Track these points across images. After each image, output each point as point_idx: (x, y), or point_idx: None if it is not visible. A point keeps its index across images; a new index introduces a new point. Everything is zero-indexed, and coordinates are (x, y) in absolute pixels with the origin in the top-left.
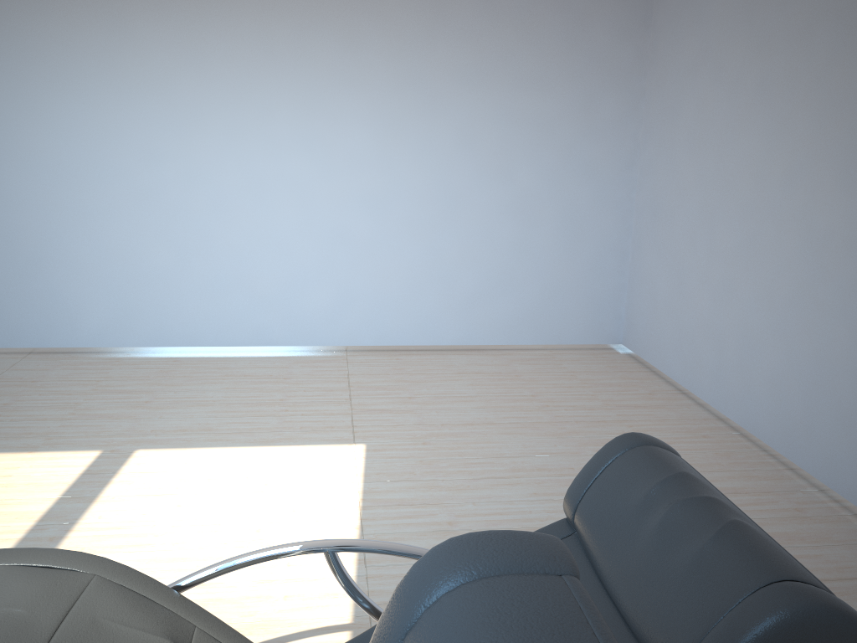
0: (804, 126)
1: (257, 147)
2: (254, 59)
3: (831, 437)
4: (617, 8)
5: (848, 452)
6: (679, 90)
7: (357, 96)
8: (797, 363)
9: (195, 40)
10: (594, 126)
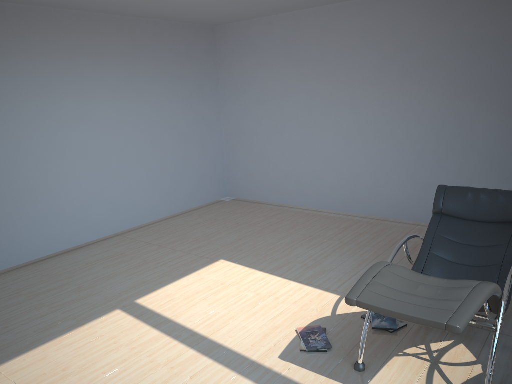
0: (328, 92)
1: (55, 127)
2: (46, 73)
3: (366, 198)
4: (204, 42)
5: (374, 201)
6: (246, 79)
7: (104, 91)
8: (344, 177)
9: (9, 64)
10: (204, 97)
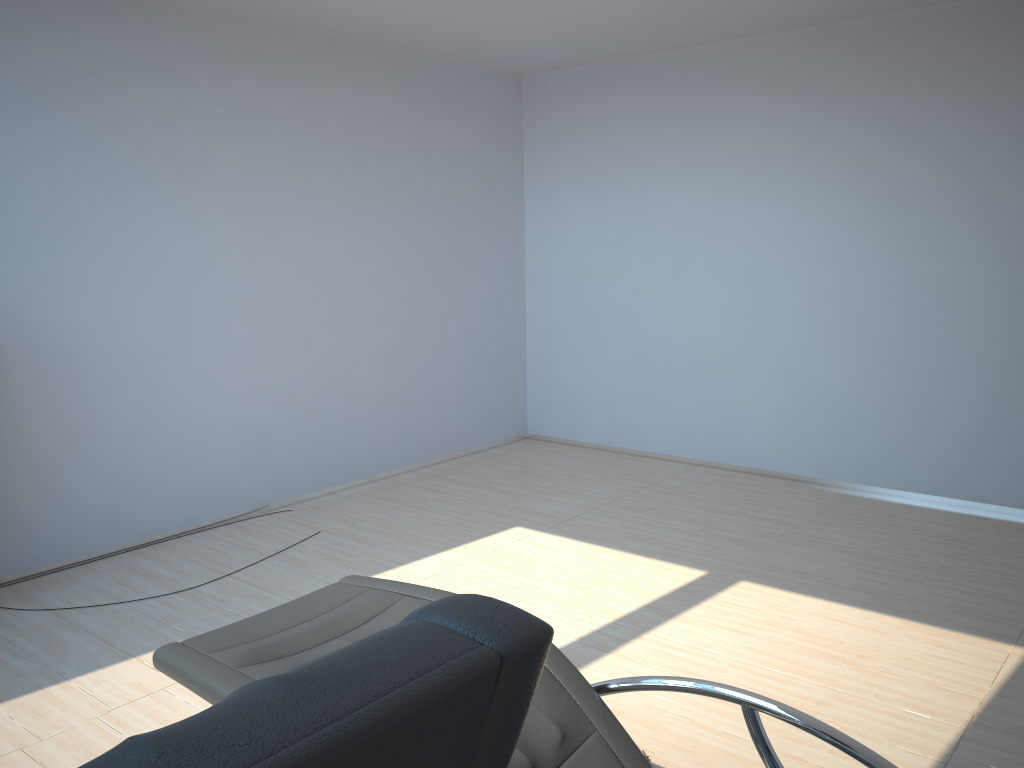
0: None
1: (971, 245)
2: (977, 134)
3: None
4: None
5: None
6: None
7: None
8: None
9: (903, 122)
10: None
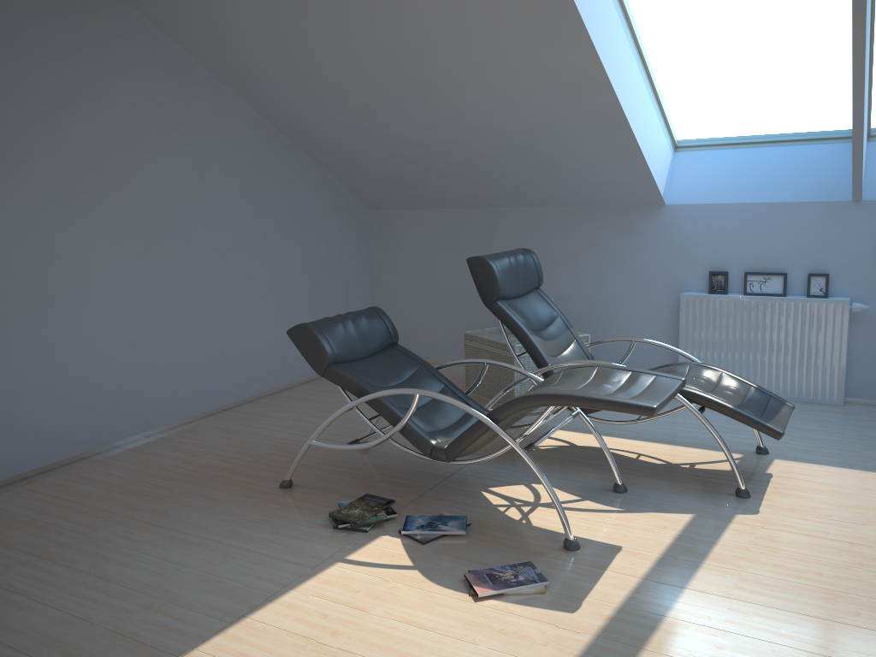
0: None
1: None
2: None
3: None
4: None
5: None
6: None
7: None
8: None
9: None
10: None
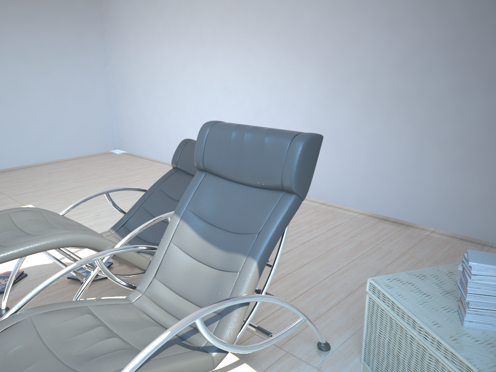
0: (185, 45)
1: None
2: None
3: None
4: None
5: None
6: (125, 30)
7: None
8: None
9: None
10: (86, 46)
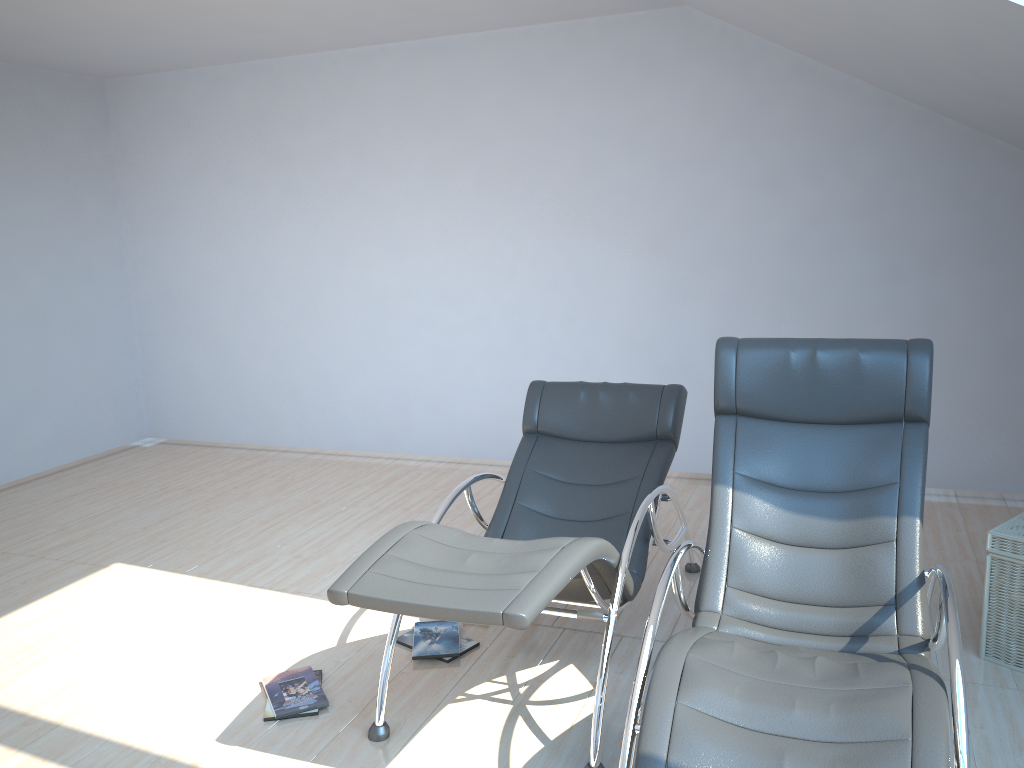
0: (344, 219)
1: None
2: None
3: (426, 422)
4: (81, 111)
5: (442, 426)
6: (177, 191)
7: None
8: (384, 384)
9: None
10: (84, 226)
